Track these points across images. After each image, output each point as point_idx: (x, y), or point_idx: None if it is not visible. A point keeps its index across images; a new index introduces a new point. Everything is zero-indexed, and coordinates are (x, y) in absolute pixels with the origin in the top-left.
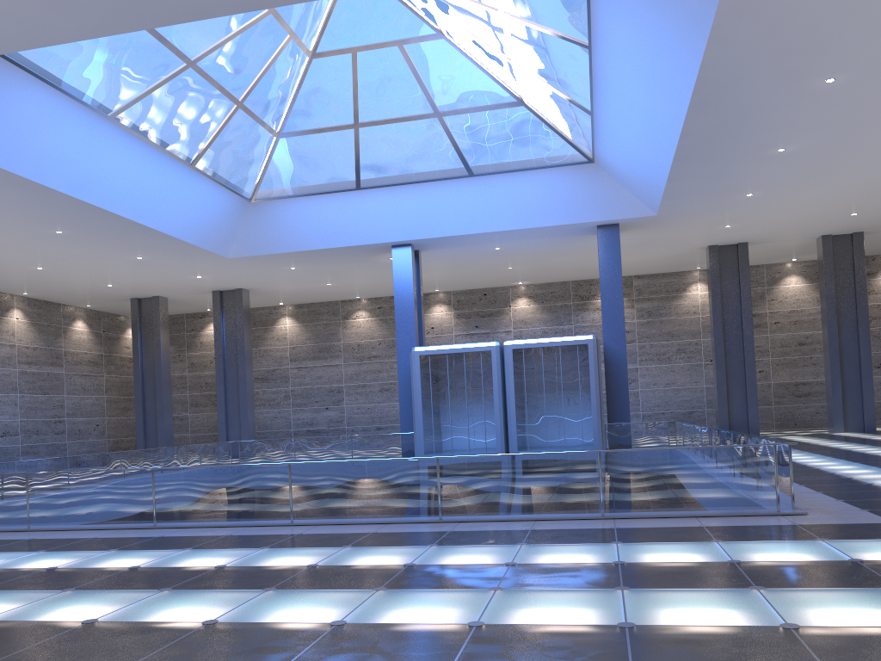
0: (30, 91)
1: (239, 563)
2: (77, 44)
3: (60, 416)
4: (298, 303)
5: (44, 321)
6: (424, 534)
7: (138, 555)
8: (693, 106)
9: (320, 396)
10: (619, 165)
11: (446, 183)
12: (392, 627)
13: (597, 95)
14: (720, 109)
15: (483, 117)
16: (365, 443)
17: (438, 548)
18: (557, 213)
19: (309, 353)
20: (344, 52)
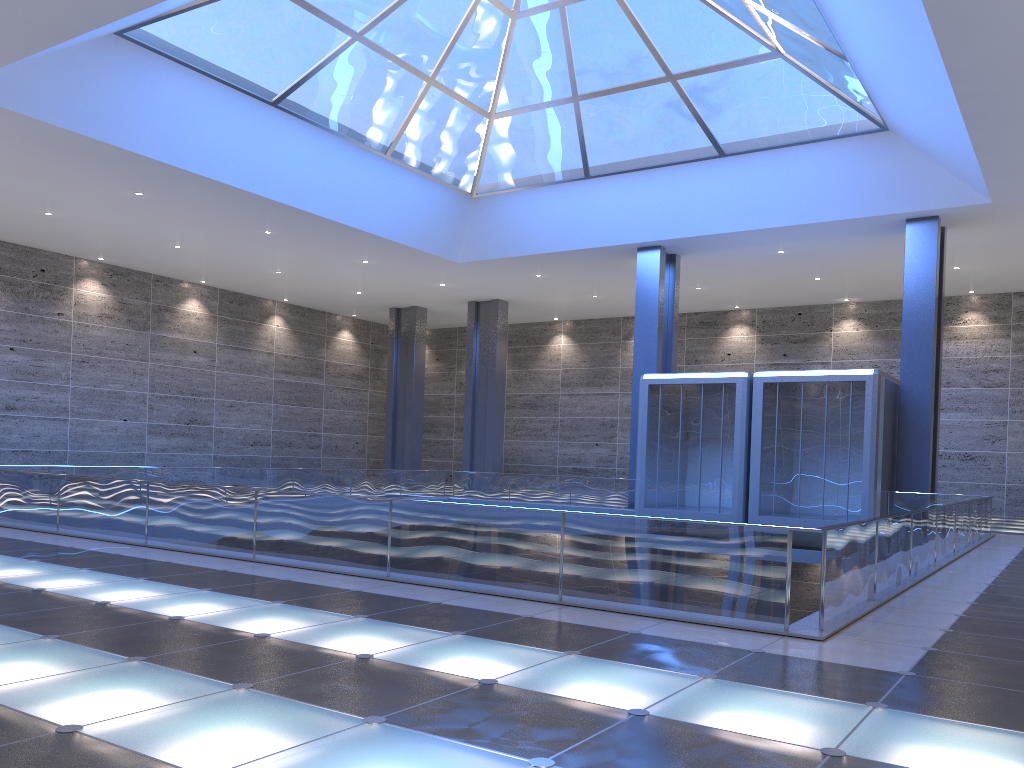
0: (176, 79)
1: (64, 589)
2: (216, 23)
3: (316, 430)
4: (575, 319)
5: (306, 329)
6: (321, 589)
7: (30, 568)
8: (942, 32)
9: (590, 429)
10: (915, 132)
11: (692, 167)
12: None
13: (838, 32)
14: (991, 34)
15: (728, 77)
16: (585, 487)
17: (269, 606)
18: (843, 202)
19: (582, 378)
20: (550, 8)
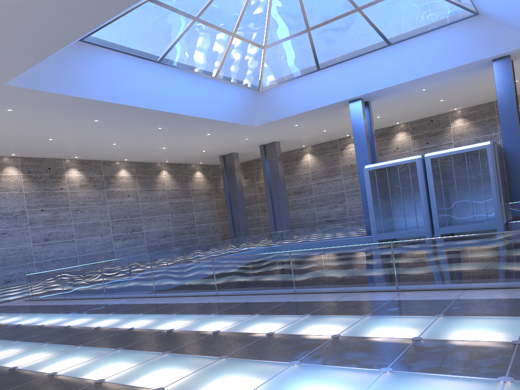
0: (111, 58)
1: (143, 326)
2: (126, 26)
3: (193, 224)
4: (313, 144)
5: (179, 174)
6: (269, 304)
7: (113, 318)
8: None
9: (331, 199)
10: (496, 12)
11: (374, 54)
12: (115, 388)
13: None
14: None
15: (389, 3)
16: (342, 229)
17: (254, 317)
18: (457, 57)
19: (322, 174)
20: None
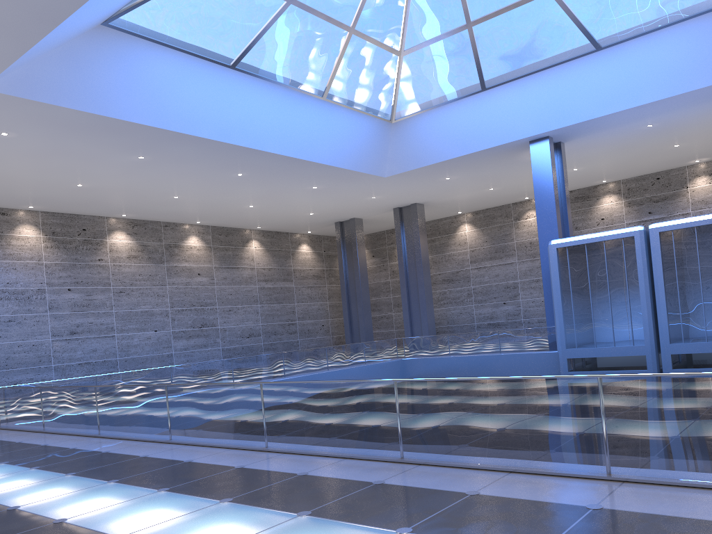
0: (155, 56)
1: (85, 517)
2: (179, 5)
3: (292, 320)
4: (475, 210)
5: (276, 247)
6: (342, 485)
7: (63, 486)
8: None
9: (498, 292)
10: None
11: (573, 64)
12: None
13: None
14: None
15: None
16: (511, 338)
17: (296, 523)
18: (710, 70)
19: (486, 254)
20: None
